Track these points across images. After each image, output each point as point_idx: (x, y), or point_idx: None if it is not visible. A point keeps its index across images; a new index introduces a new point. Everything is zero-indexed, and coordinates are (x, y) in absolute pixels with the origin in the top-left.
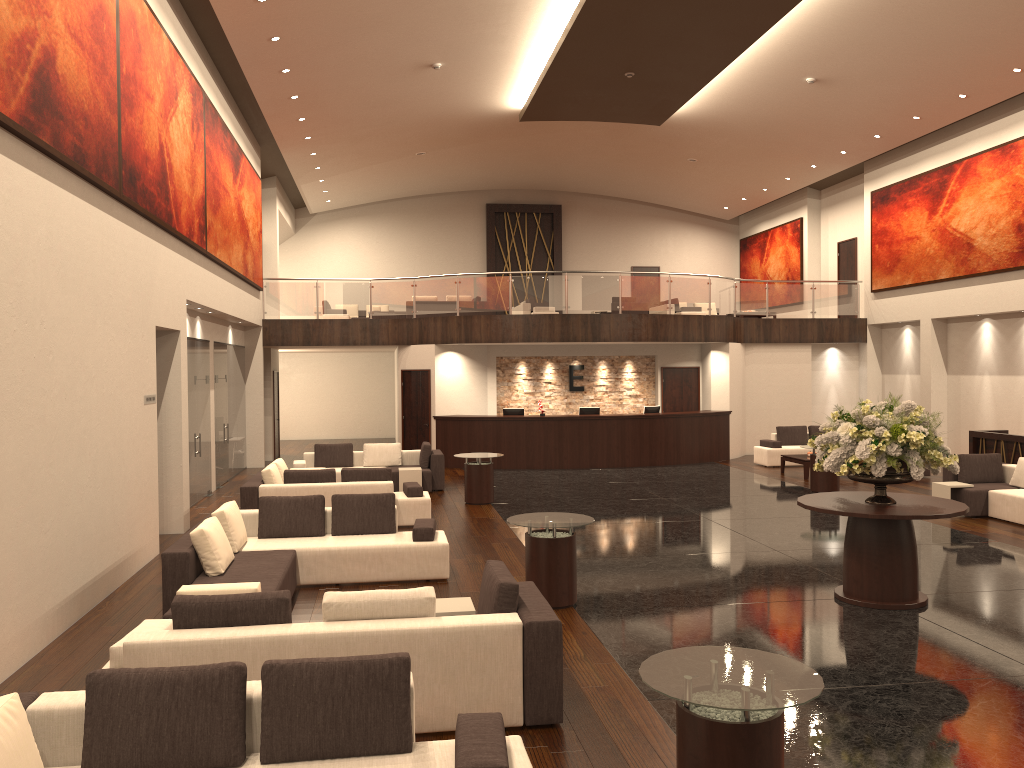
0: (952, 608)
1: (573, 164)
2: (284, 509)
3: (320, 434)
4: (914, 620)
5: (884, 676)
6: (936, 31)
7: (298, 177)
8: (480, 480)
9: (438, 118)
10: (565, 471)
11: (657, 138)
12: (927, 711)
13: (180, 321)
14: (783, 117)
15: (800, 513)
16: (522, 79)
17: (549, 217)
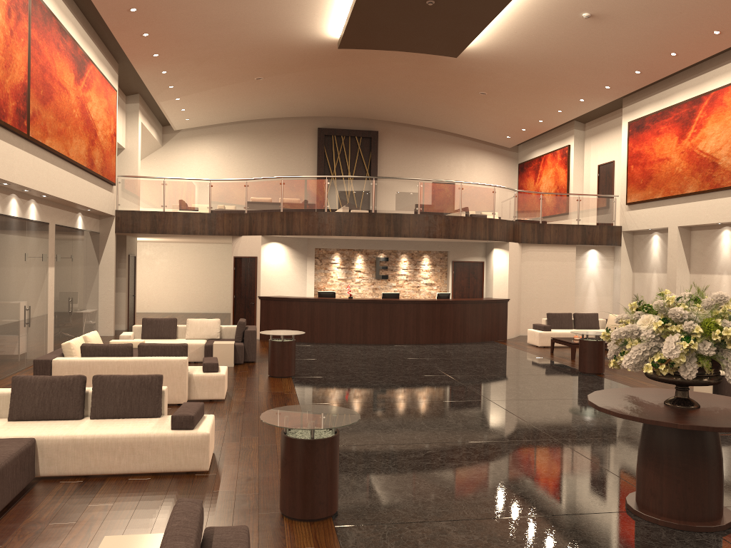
0: None
1: (386, 95)
2: (38, 390)
3: (178, 308)
4: None
5: None
6: None
7: (156, 94)
8: (282, 355)
9: (269, 43)
10: (367, 346)
11: (454, 72)
12: None
13: None
14: (560, 53)
15: (573, 395)
16: (338, 6)
17: (368, 140)
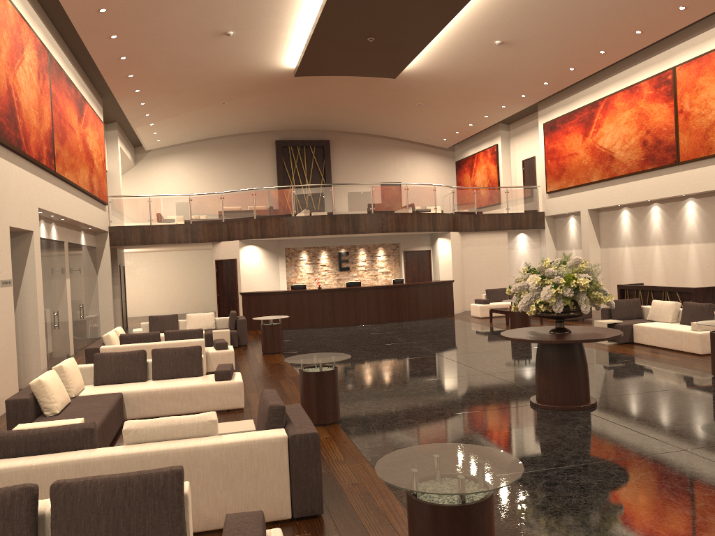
0: (614, 407)
1: (336, 110)
2: (114, 362)
3: (160, 311)
4: (588, 417)
5: (569, 459)
6: (583, 4)
7: (133, 122)
8: (272, 336)
9: (234, 75)
10: (337, 328)
11: (394, 89)
12: (602, 484)
13: (33, 224)
14: (481, 71)
15: (504, 347)
16: (294, 44)
17: (321, 149)
